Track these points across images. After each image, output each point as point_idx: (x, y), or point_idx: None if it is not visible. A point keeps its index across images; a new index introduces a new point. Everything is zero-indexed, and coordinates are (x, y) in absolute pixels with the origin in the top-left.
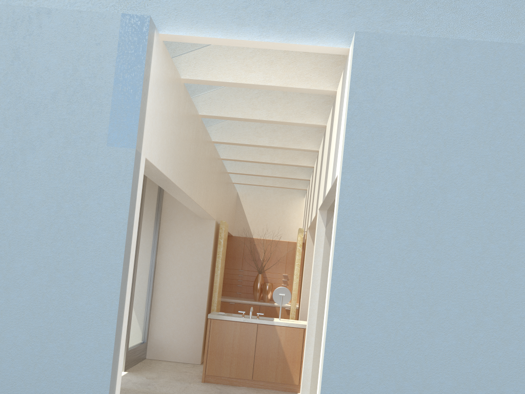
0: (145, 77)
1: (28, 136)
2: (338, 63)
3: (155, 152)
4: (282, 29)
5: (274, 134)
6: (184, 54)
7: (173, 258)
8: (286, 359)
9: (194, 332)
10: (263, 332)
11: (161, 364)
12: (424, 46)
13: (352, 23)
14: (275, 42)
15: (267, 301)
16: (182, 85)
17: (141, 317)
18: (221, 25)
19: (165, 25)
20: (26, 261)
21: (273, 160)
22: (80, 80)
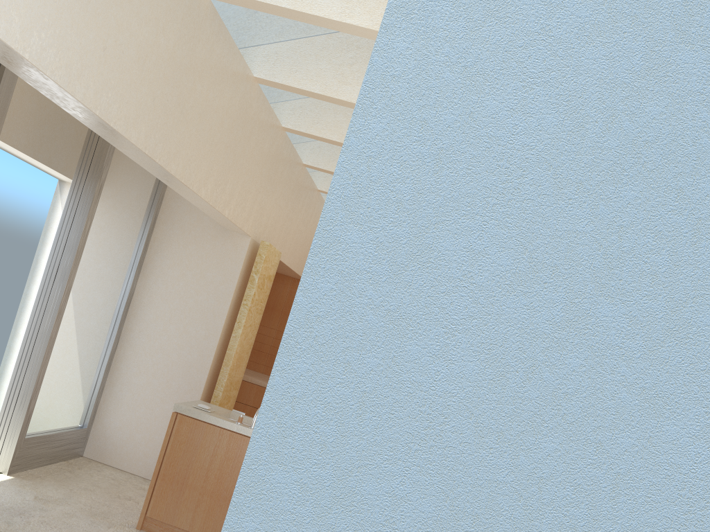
0: None
1: None
2: None
3: None
4: None
5: None
6: None
7: (164, 291)
8: None
9: None
10: None
11: (99, 473)
12: None
13: None
14: None
15: None
16: None
17: (80, 382)
18: None
19: None
20: None
21: None
22: None
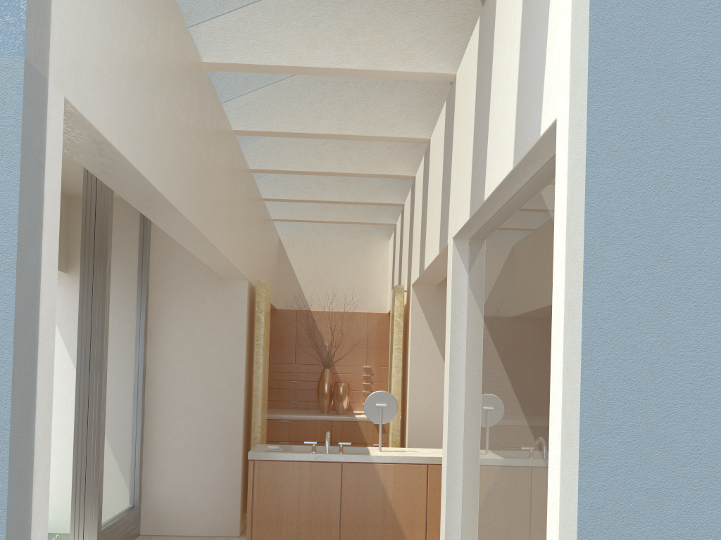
0: None
1: None
2: None
3: (97, 96)
4: None
5: (346, 112)
6: None
7: (177, 353)
8: (398, 523)
9: (224, 480)
10: (353, 476)
11: None
12: None
13: None
14: None
15: (343, 412)
16: None
17: (125, 463)
18: None
19: None
20: None
21: (342, 168)
22: None
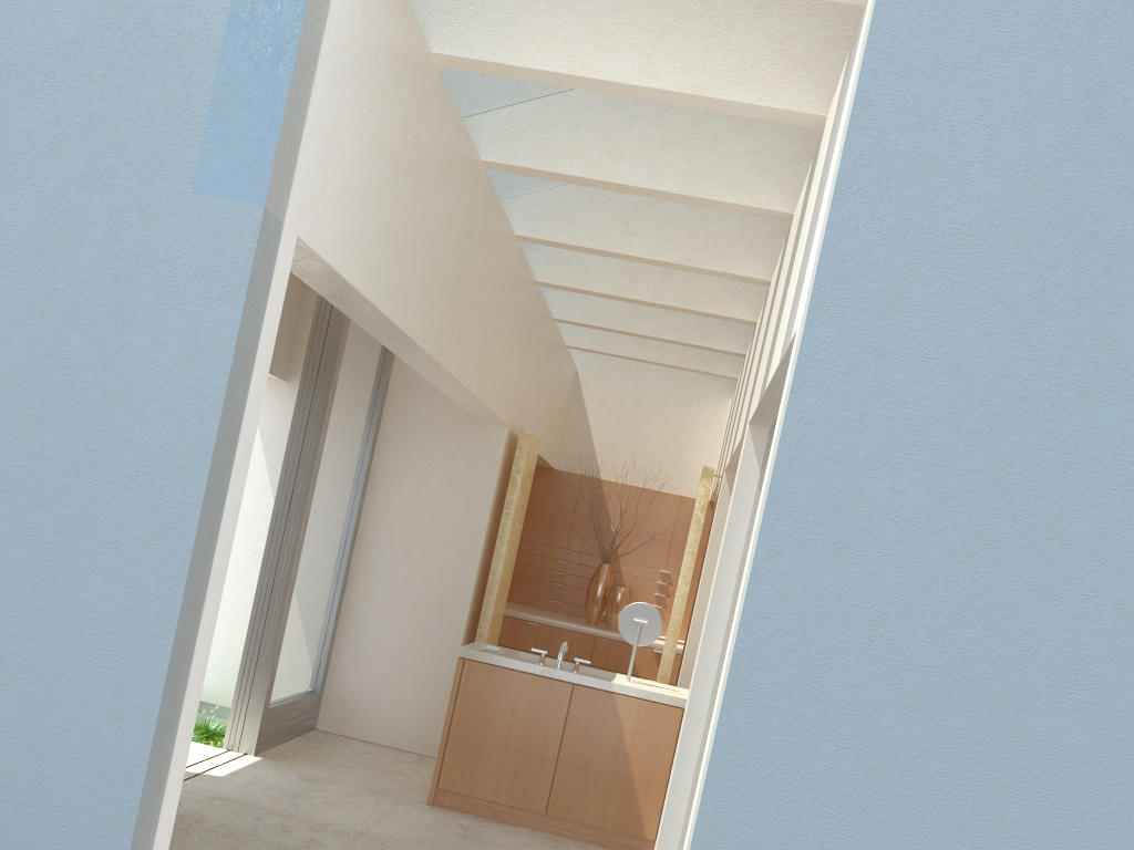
0: (310, 17)
1: None
2: (840, 44)
3: (332, 229)
4: None
5: (665, 230)
6: None
7: (401, 506)
8: (631, 777)
9: (431, 682)
10: (584, 705)
11: (347, 747)
12: None
13: None
14: None
15: (616, 628)
16: (433, 73)
17: (312, 634)
18: None
19: None
20: None
21: (659, 297)
22: (143, 12)
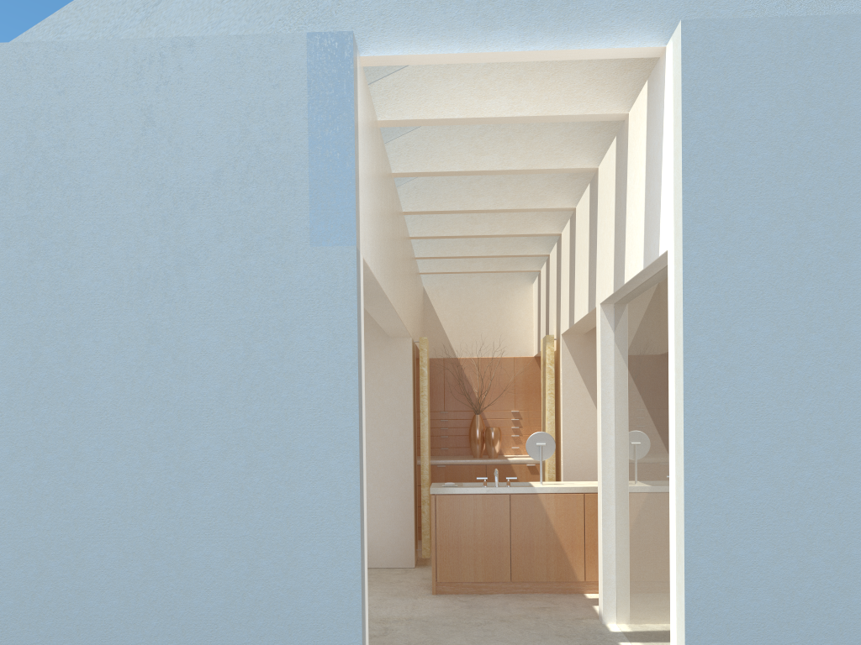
0: (355, 130)
1: (186, 245)
2: (626, 68)
3: (368, 246)
4: (555, 28)
5: (500, 189)
6: (378, 80)
7: None
8: (561, 544)
9: (399, 518)
10: (519, 506)
11: None
12: (793, 33)
13: (666, 5)
14: (546, 50)
15: (495, 456)
16: (378, 132)
17: None
18: (458, 32)
19: (369, 42)
20: (209, 440)
21: (493, 230)
22: (255, 147)
